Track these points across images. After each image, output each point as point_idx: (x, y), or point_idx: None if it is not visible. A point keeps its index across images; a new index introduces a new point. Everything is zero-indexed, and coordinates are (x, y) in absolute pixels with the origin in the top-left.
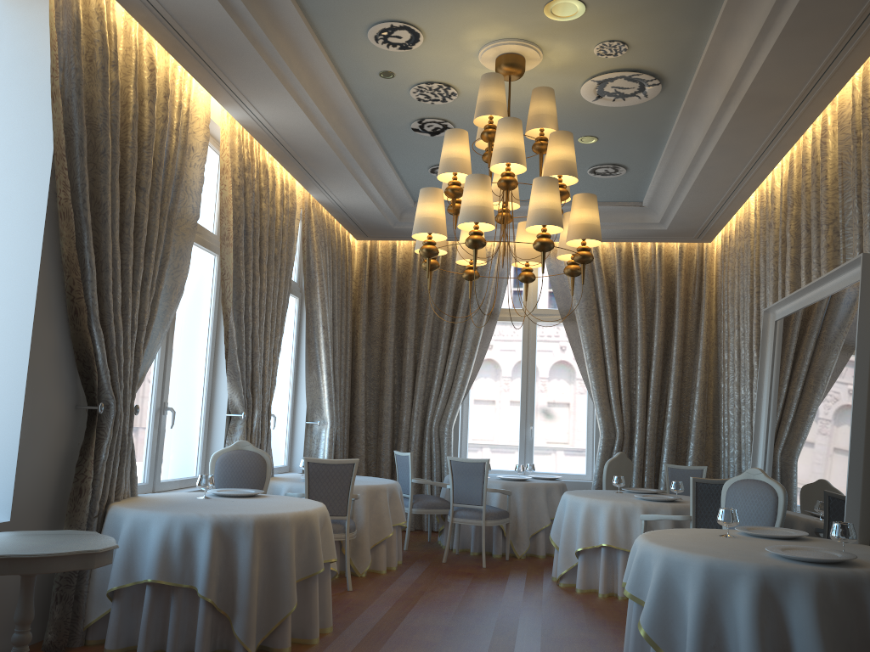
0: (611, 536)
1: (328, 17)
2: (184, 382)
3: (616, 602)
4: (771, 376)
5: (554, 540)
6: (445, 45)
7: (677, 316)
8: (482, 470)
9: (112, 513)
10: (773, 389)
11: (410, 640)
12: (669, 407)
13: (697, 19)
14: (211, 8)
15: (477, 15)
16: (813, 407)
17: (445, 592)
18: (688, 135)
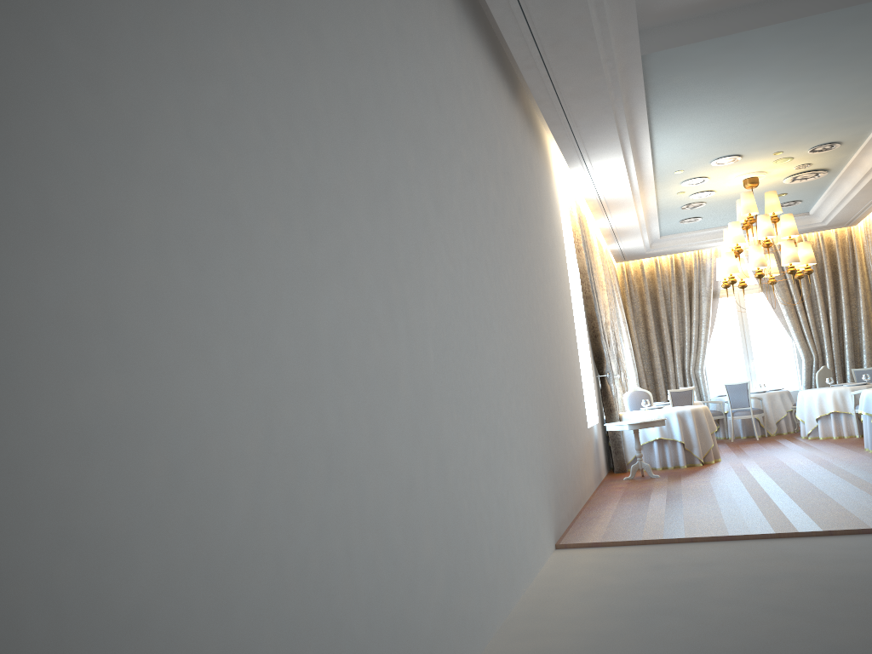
0: (835, 407)
1: (665, 181)
2: None
3: (844, 438)
4: None
5: (799, 417)
6: (717, 179)
7: (841, 276)
8: (746, 387)
9: (625, 417)
10: None
11: (759, 455)
12: (845, 335)
13: (847, 152)
14: (626, 196)
15: (739, 169)
16: None
17: (751, 447)
18: (841, 185)
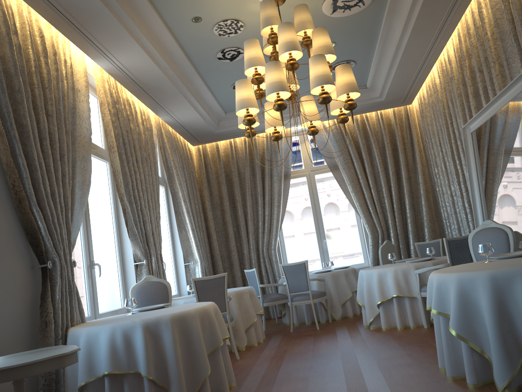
0: (398, 289)
1: None
2: (102, 248)
3: (411, 330)
4: (476, 167)
5: (360, 301)
6: None
7: (400, 153)
8: (304, 268)
9: (71, 333)
10: (479, 175)
11: (290, 379)
12: (407, 210)
13: None
14: None
15: None
16: (514, 175)
17: (300, 348)
18: (392, 29)
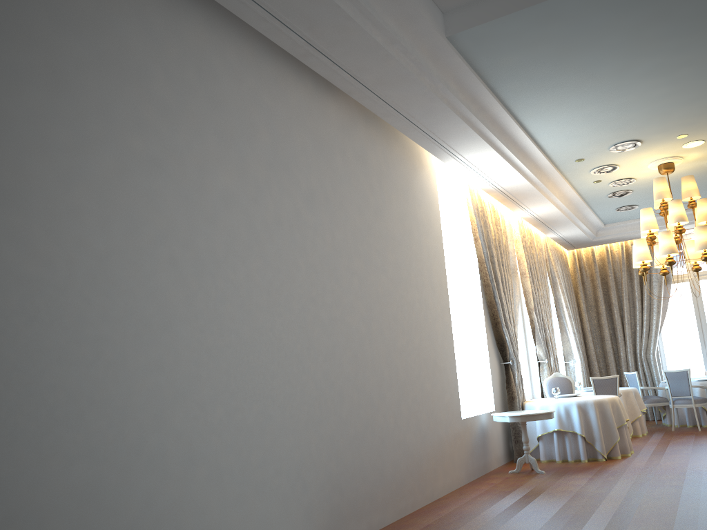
0: None
1: (571, 171)
2: None
3: None
4: None
5: None
6: (629, 166)
7: None
8: (686, 375)
9: (527, 405)
10: None
11: (675, 453)
12: None
13: None
14: (526, 186)
15: (647, 155)
16: None
17: (682, 440)
18: None
